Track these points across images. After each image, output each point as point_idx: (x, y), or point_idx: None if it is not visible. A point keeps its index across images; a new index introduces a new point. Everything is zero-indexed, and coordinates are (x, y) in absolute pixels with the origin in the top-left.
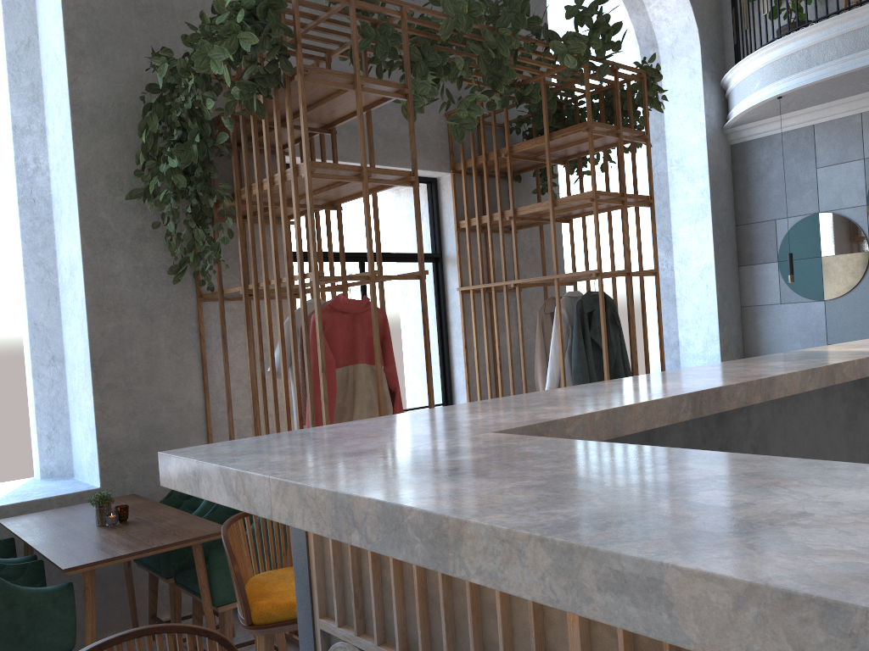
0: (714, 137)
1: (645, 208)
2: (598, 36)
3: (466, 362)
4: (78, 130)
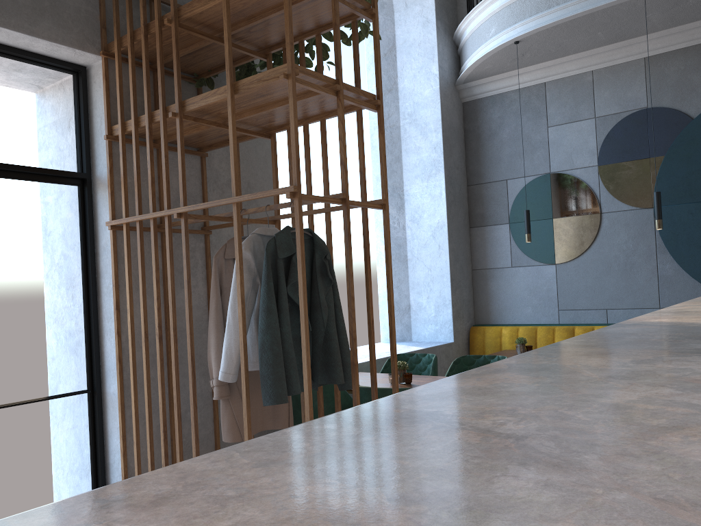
0: (448, 91)
1: (377, 163)
2: None
3: (117, 330)
4: None
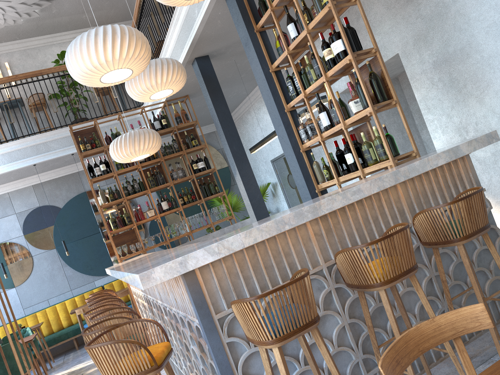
0: None
1: None
2: None
3: None
4: None
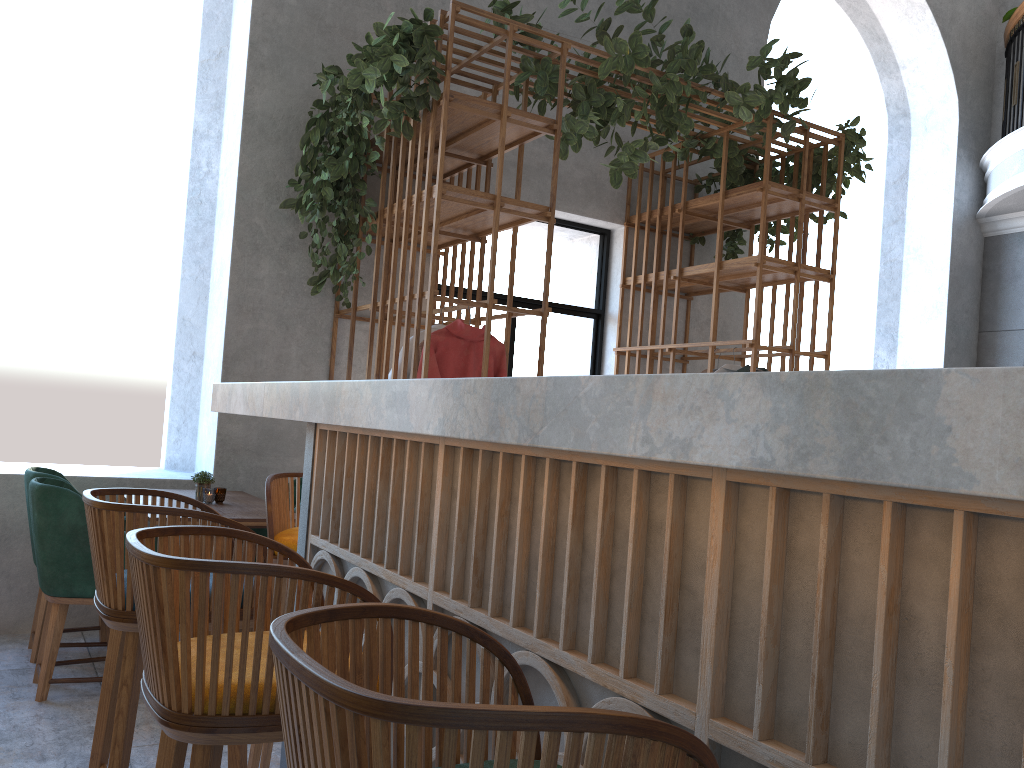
0: (963, 226)
1: (870, 299)
2: (783, 91)
3: None
4: (247, 137)
